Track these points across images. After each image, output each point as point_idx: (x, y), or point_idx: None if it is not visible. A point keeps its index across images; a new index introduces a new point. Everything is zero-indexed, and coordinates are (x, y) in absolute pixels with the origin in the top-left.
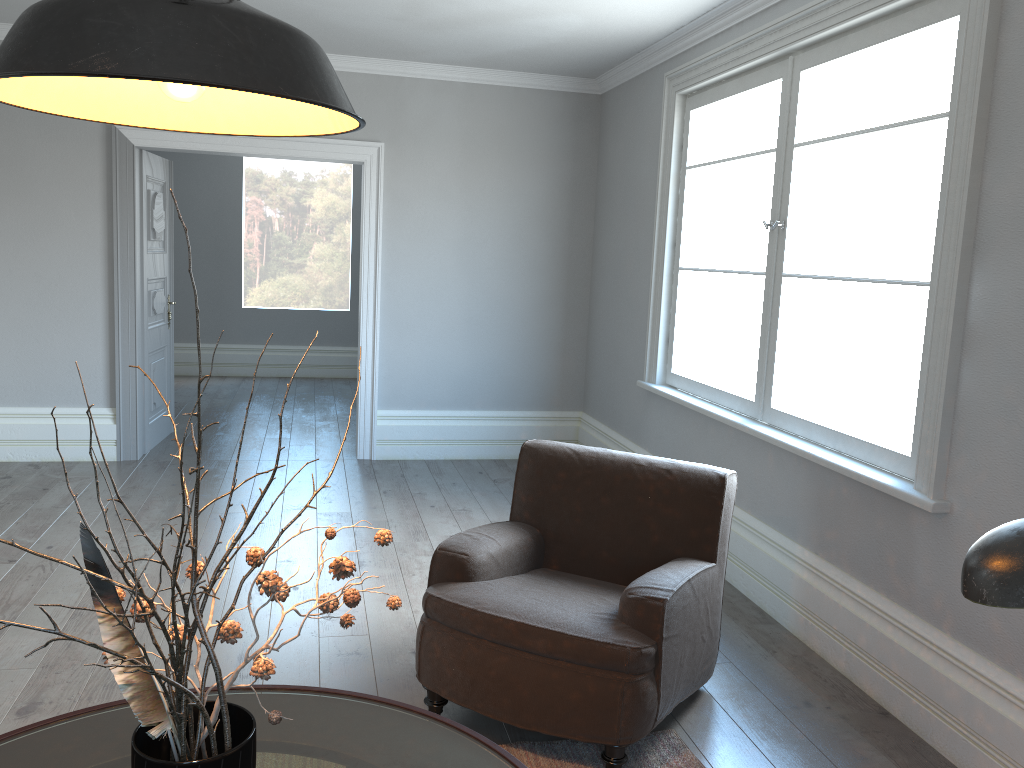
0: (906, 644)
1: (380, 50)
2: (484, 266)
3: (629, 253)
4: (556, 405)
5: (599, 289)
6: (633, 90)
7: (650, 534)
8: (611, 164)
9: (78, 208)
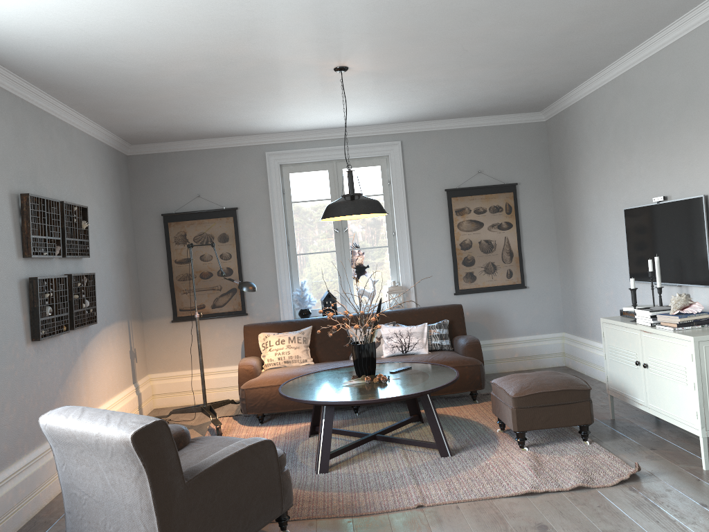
0: None
1: None
2: None
3: None
4: None
5: None
6: None
7: None
8: None
9: None
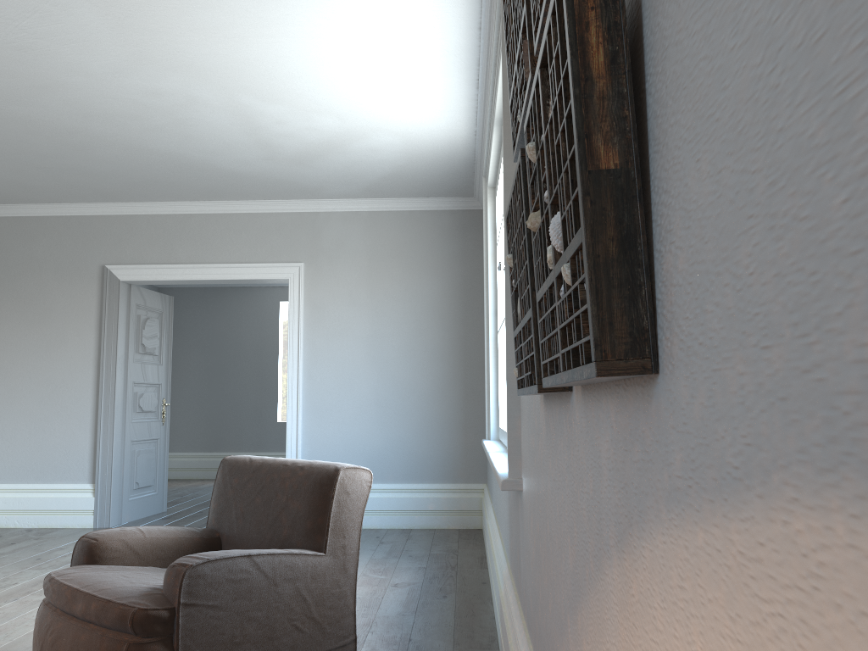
0: (513, 643)
1: (290, 191)
2: (390, 356)
3: None
4: (461, 478)
5: None
6: None
7: (282, 528)
8: None
9: (79, 329)
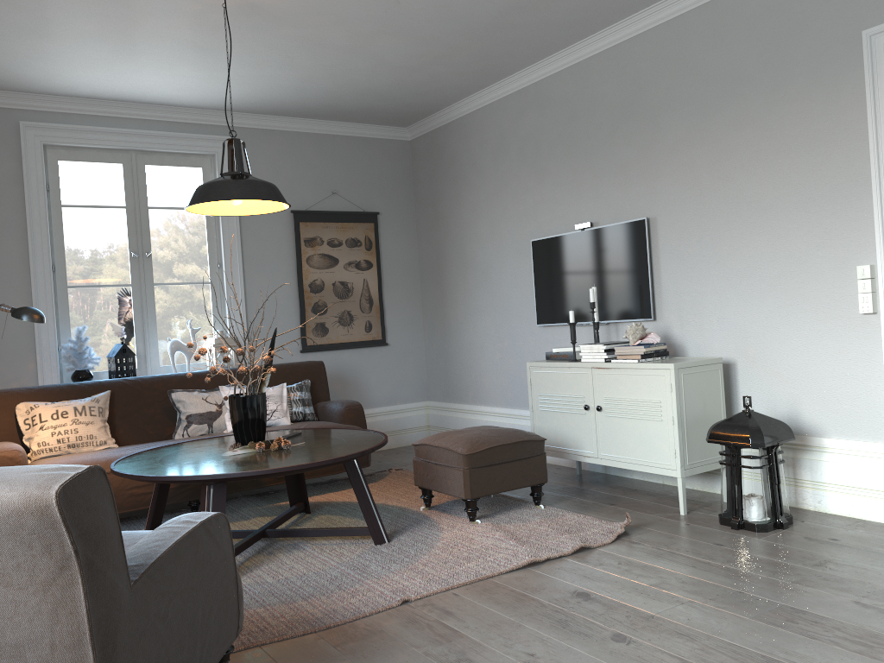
0: None
1: None
2: None
3: None
4: None
5: None
6: None
7: None
8: None
9: None
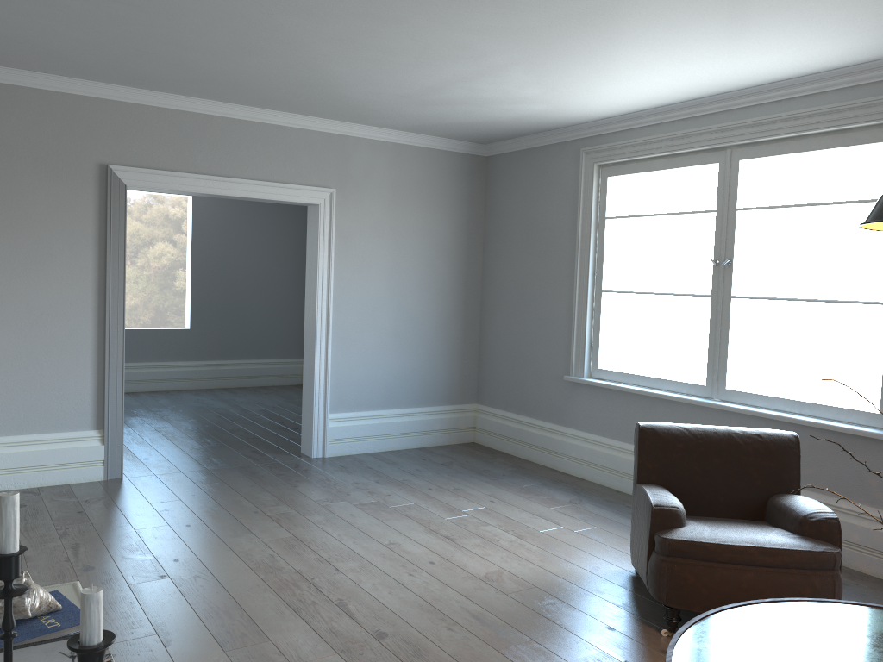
0: None
1: (346, 114)
2: (407, 290)
3: (537, 279)
4: (458, 400)
5: (494, 306)
6: (533, 156)
7: (753, 480)
8: (505, 210)
9: (71, 242)
